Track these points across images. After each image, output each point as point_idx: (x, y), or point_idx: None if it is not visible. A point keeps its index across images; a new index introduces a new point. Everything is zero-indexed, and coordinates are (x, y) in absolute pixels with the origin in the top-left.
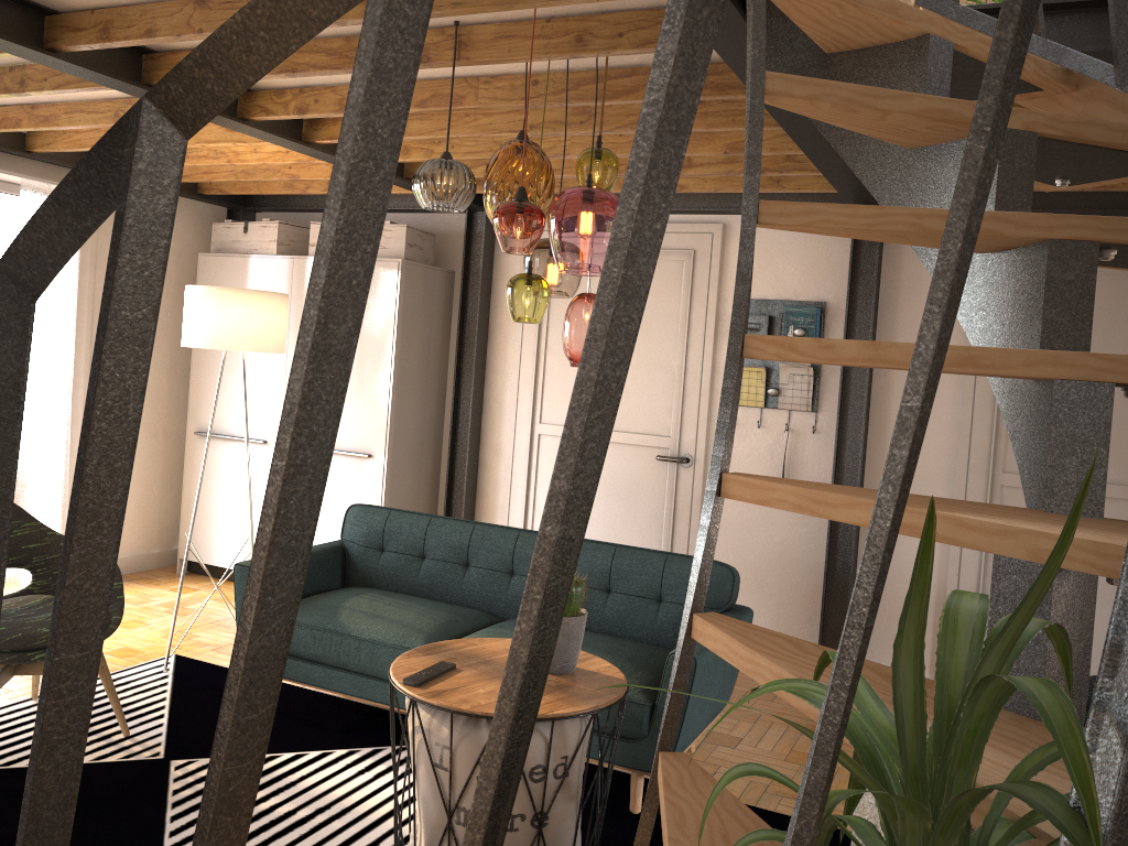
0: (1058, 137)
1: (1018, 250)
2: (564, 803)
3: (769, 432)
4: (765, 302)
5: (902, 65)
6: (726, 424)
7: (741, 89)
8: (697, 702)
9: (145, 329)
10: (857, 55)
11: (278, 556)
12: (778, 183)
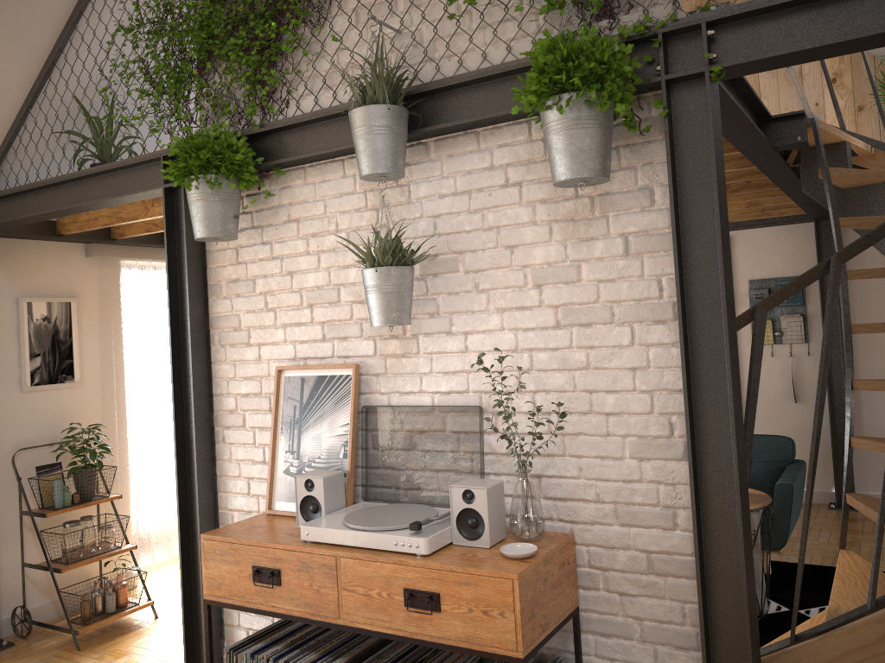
0: None
1: None
2: (756, 554)
3: (779, 358)
4: (763, 280)
5: (883, 193)
6: (850, 361)
7: (771, 186)
8: (793, 509)
9: (760, 359)
10: (859, 189)
11: (820, 408)
12: (767, 212)
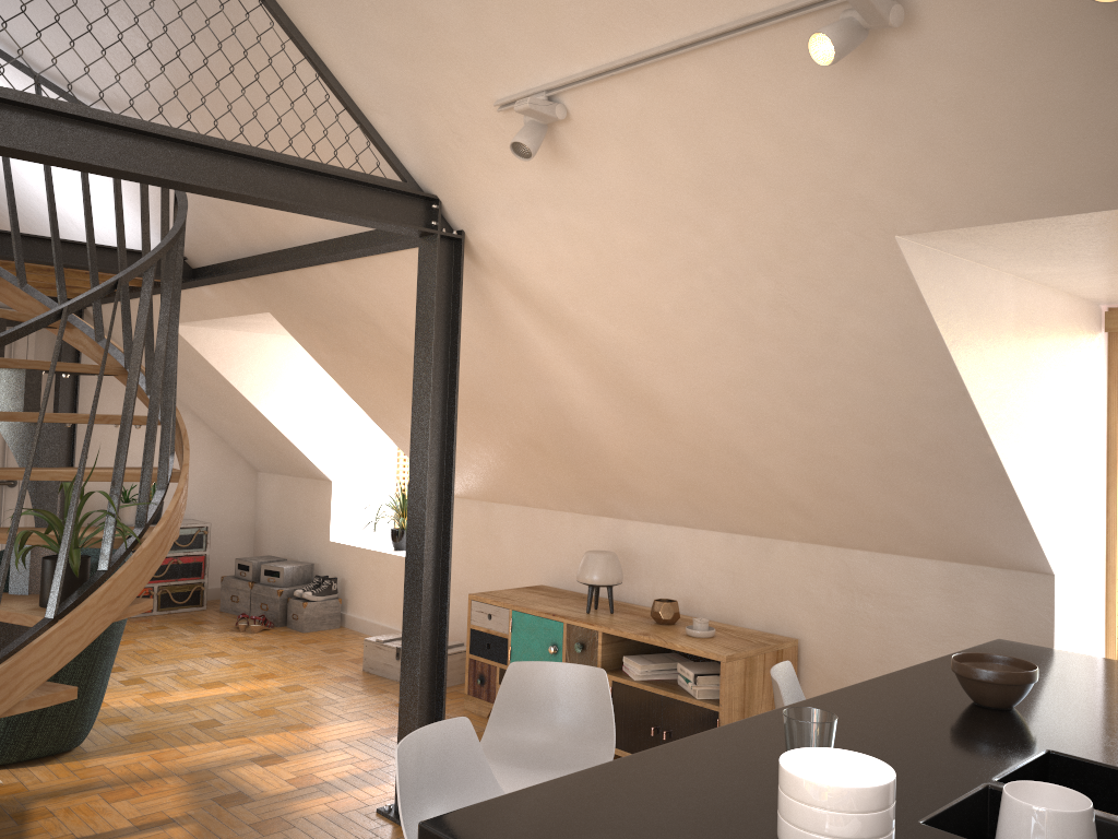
0: (13, 319)
1: (7, 369)
2: None
3: None
4: None
5: None
6: None
7: None
8: None
9: None
10: None
11: None
12: None
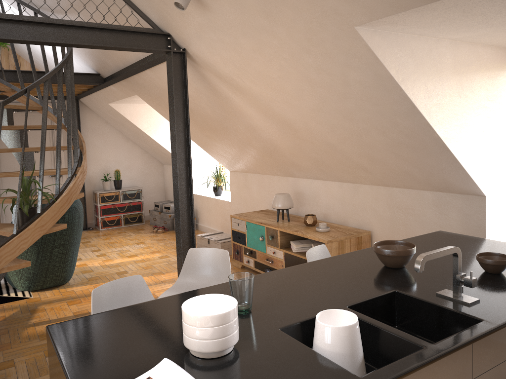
0: (16, 108)
1: (14, 130)
2: None
3: None
4: None
5: None
6: None
7: None
8: None
9: None
10: None
11: None
12: None
